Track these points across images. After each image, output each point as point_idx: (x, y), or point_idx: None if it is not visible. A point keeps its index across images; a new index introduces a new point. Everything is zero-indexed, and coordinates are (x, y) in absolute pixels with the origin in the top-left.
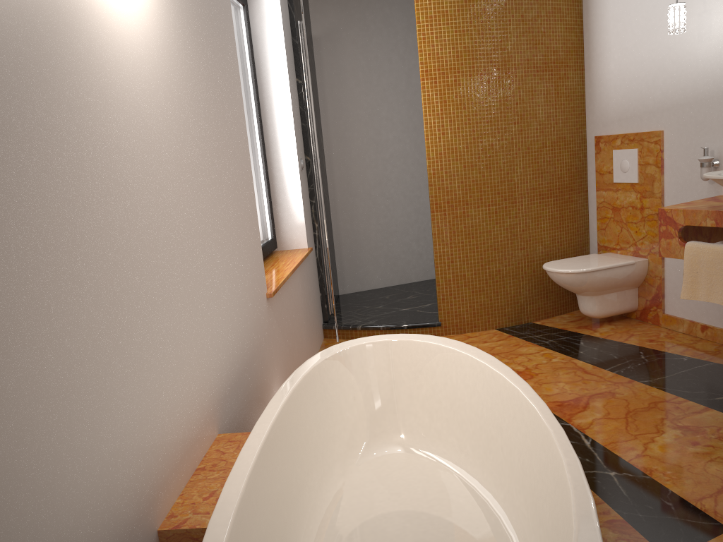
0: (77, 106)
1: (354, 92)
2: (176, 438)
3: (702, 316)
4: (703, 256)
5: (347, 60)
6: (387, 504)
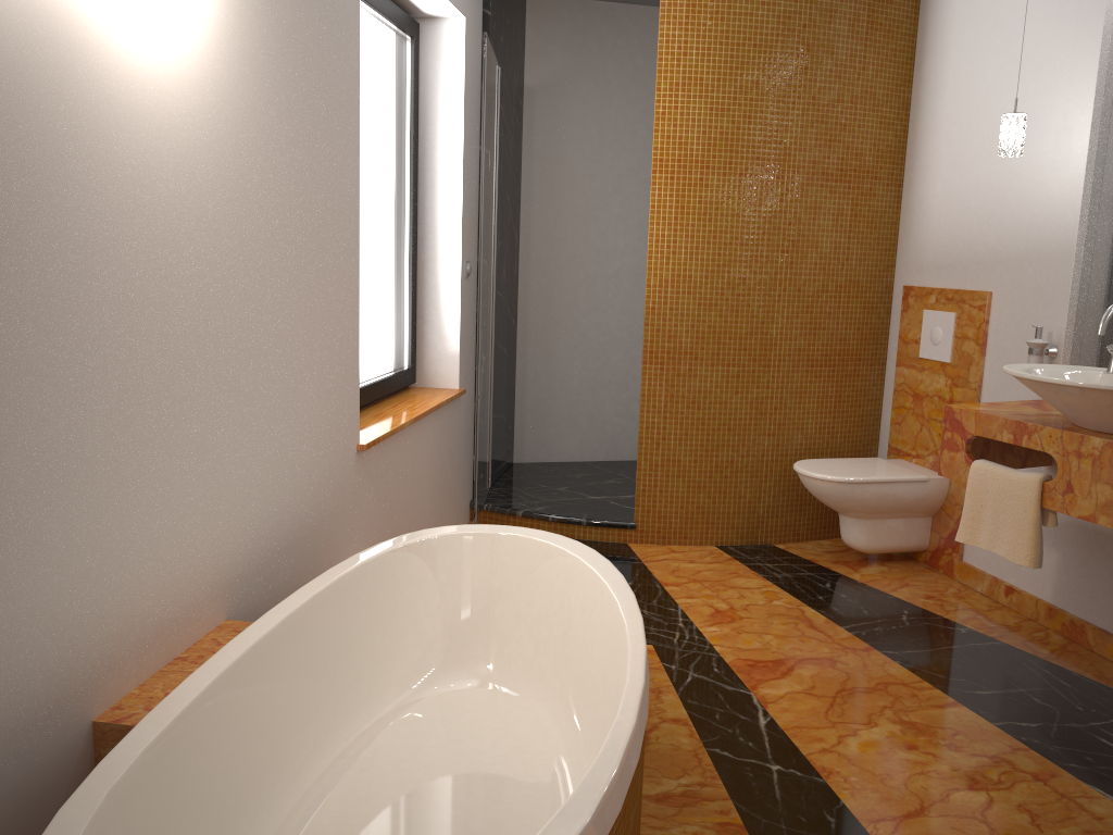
0: (53, 181)
1: (574, 173)
2: (148, 612)
3: (1009, 573)
4: (991, 484)
5: (571, 126)
6: (437, 751)
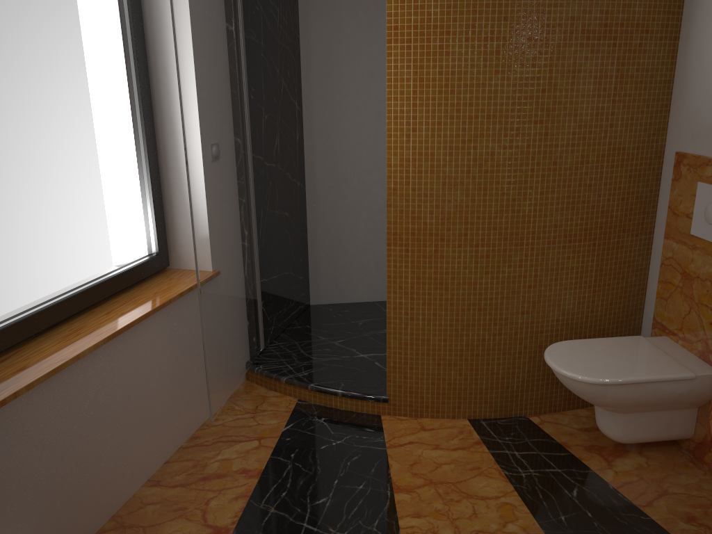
0: None
1: (351, 40)
2: None
3: None
4: None
5: None
6: None
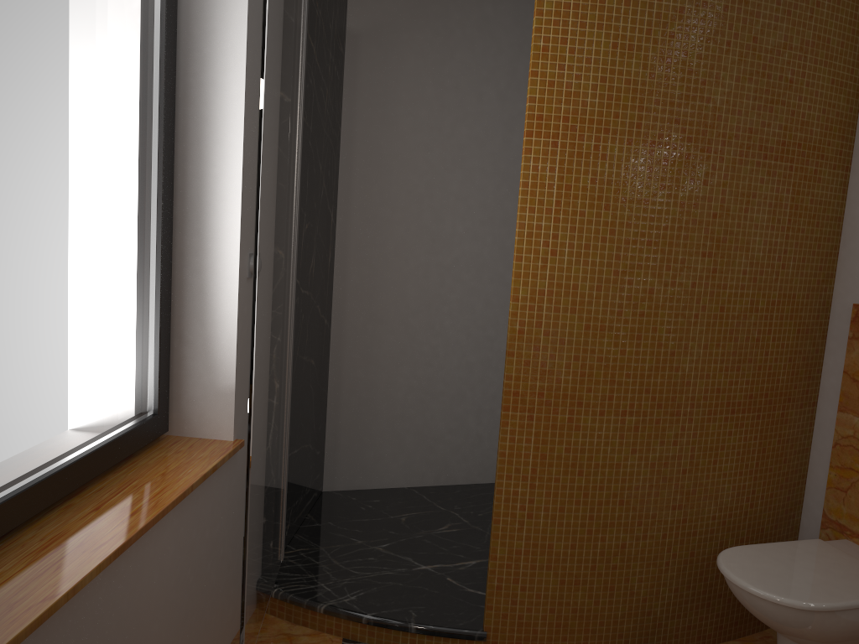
0: None
1: (406, 141)
2: None
3: None
4: None
5: (404, 83)
6: None
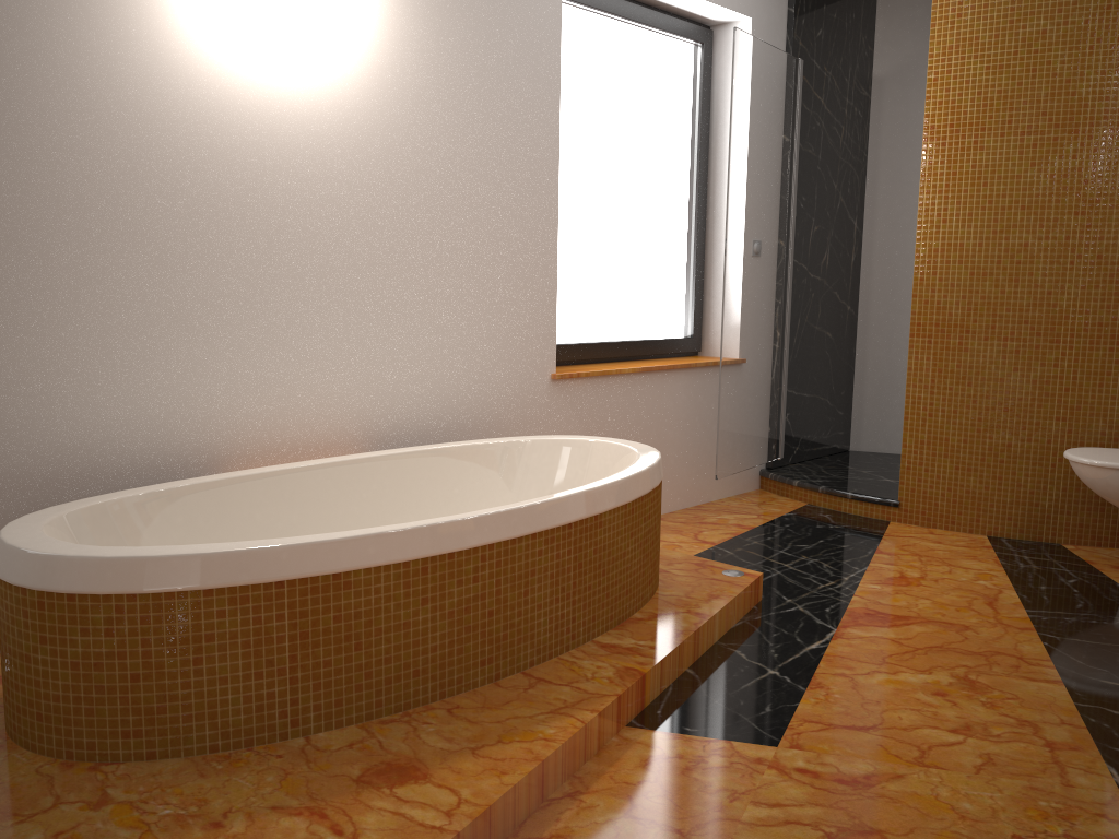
0: (202, 147)
1: None
2: (280, 432)
3: None
4: None
5: (923, 110)
6: None
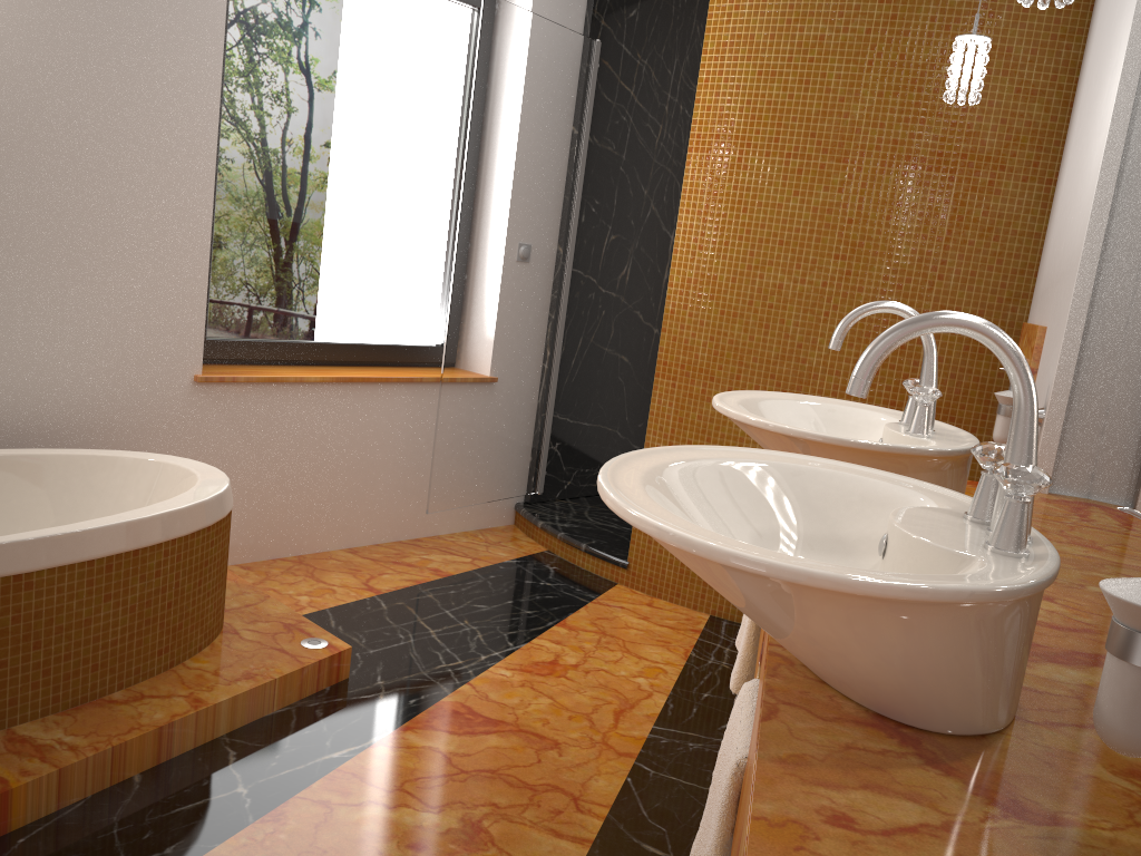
0: None
1: None
2: None
3: None
4: None
5: None
6: None
